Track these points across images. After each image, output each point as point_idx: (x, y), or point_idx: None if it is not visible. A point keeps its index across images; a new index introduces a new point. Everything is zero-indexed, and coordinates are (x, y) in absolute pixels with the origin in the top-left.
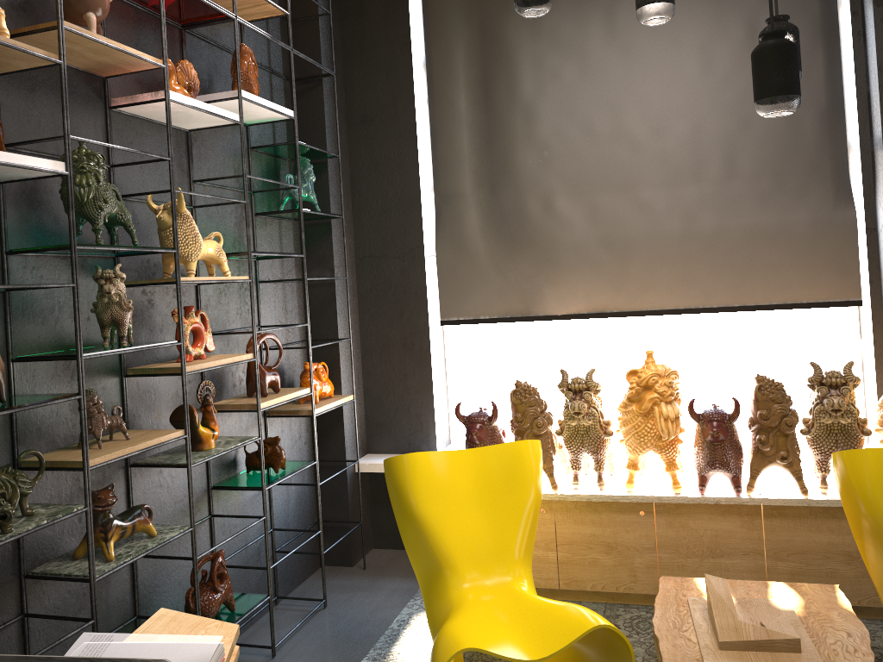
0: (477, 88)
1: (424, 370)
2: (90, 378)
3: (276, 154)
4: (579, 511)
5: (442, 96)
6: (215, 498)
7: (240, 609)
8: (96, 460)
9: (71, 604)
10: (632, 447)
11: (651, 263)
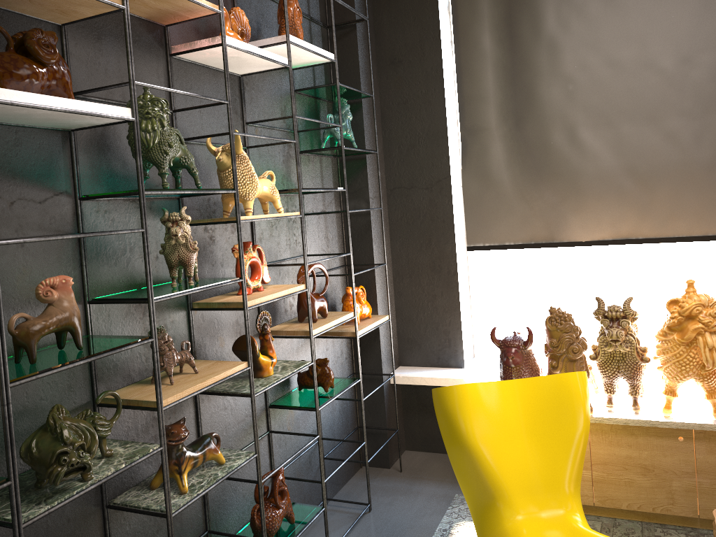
0: (501, 26)
1: (452, 291)
2: (160, 314)
3: (316, 96)
4: (615, 434)
5: (467, 35)
6: (272, 415)
7: (299, 522)
8: (168, 400)
9: (149, 527)
10: (671, 375)
11: (679, 191)
